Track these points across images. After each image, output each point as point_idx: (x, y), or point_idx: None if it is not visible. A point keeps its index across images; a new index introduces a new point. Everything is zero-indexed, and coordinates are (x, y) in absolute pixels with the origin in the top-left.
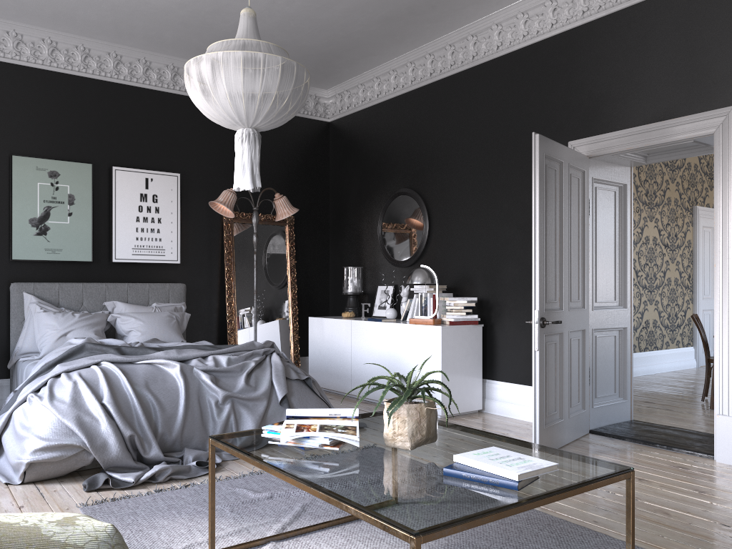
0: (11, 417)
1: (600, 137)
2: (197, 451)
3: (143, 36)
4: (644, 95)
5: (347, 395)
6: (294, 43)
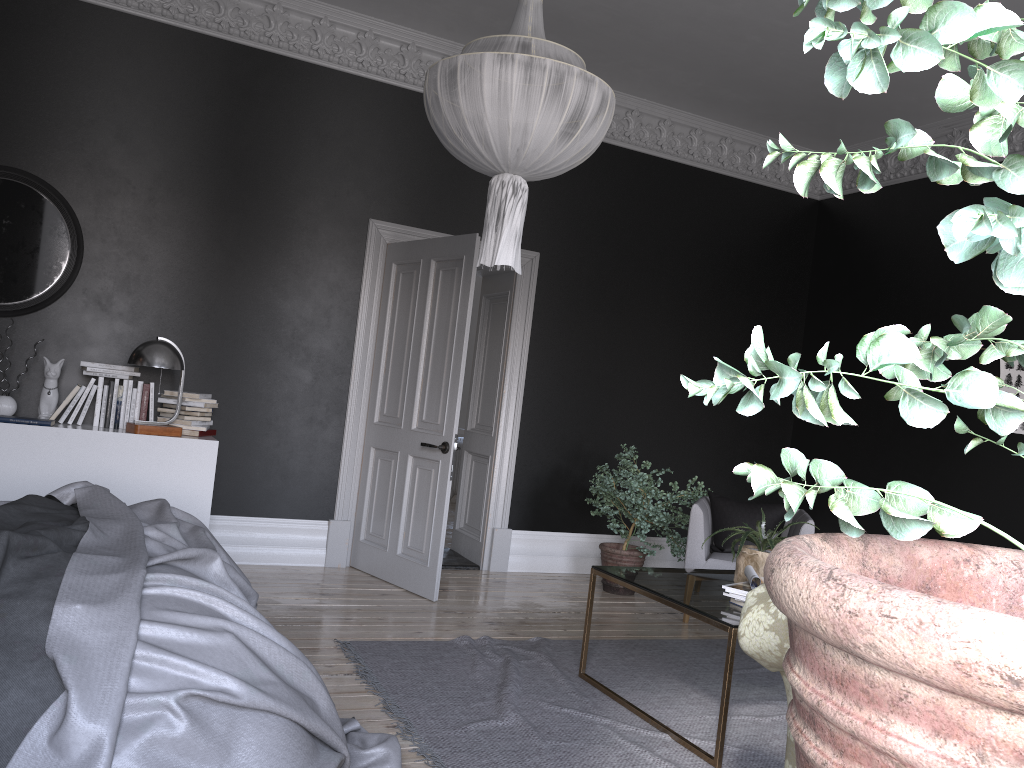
0: None
1: (412, 230)
2: None
3: None
4: (462, 205)
5: None
6: None
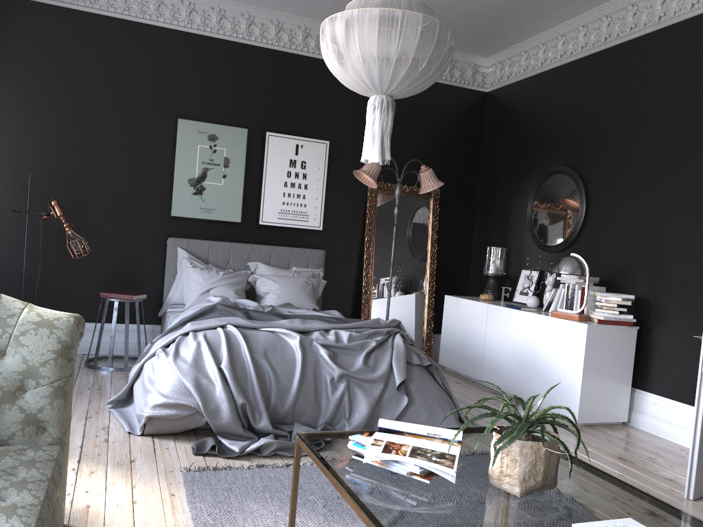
0: (142, 368)
1: None
2: (306, 428)
3: (303, 3)
4: None
5: (476, 382)
6: (453, 7)
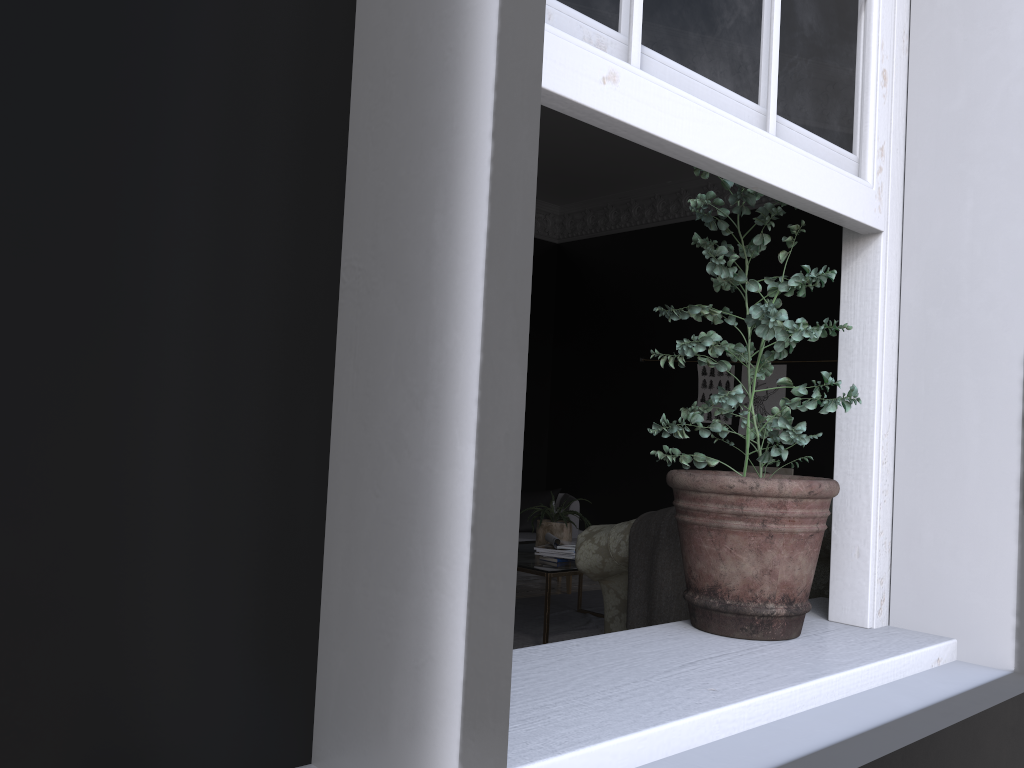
0: None
1: None
2: None
3: None
4: None
5: None
6: None
